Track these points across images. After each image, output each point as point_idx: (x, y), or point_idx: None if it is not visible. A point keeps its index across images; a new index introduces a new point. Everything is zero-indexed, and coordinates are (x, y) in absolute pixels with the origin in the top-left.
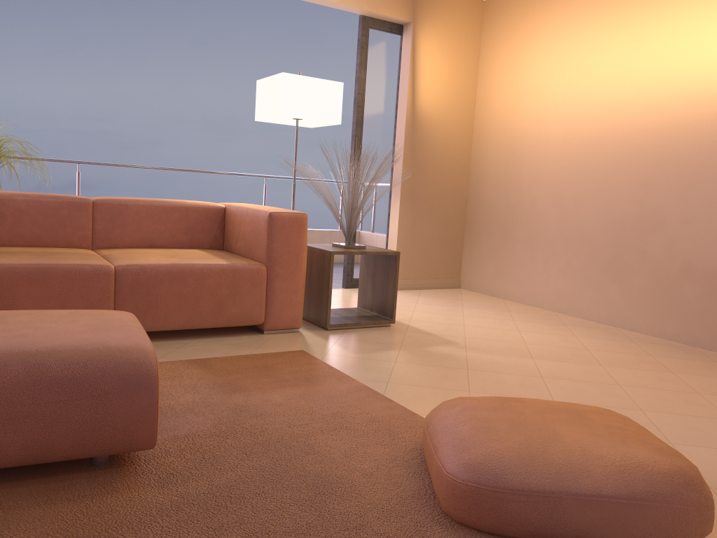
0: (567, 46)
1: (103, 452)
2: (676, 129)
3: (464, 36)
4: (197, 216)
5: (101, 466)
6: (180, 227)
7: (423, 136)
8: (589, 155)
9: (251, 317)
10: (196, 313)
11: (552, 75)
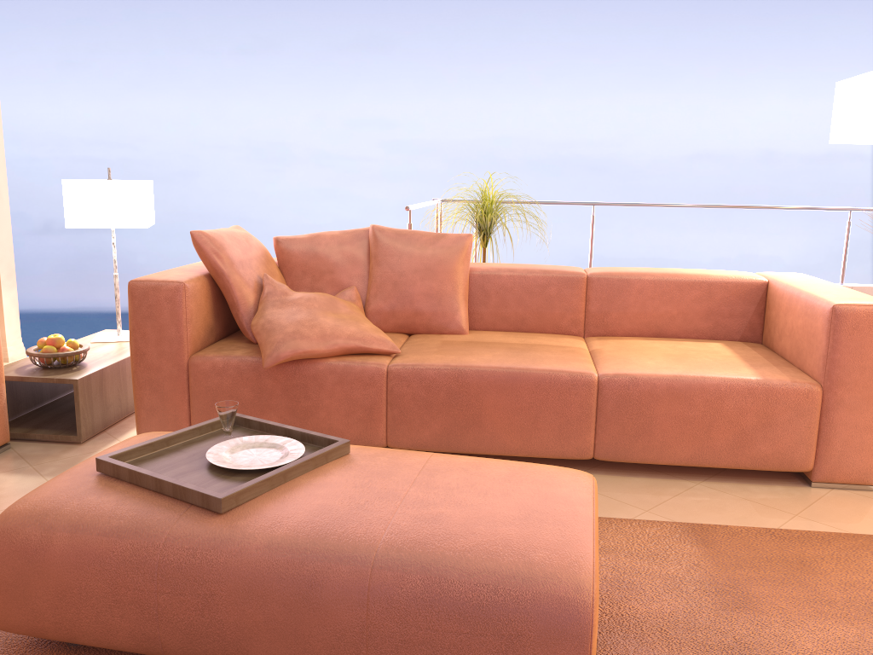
0: None
1: None
2: None
3: None
4: (725, 294)
5: None
6: (698, 310)
7: None
8: None
9: (790, 461)
10: (705, 446)
11: None
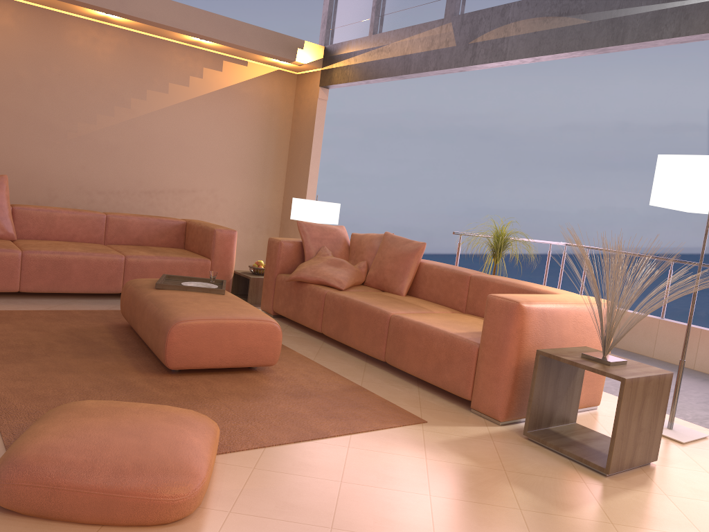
0: None
1: (159, 358)
2: None
3: None
4: None
5: (170, 370)
6: None
7: None
8: None
9: (458, 389)
10: (423, 367)
11: None
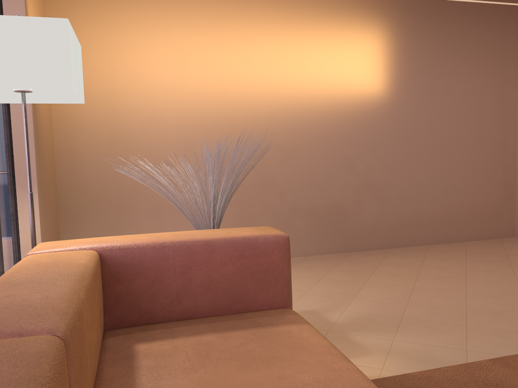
0: (168, 43)
1: None
2: (273, 118)
3: (40, 5)
4: (99, 283)
5: None
6: (98, 317)
7: (38, 115)
8: (206, 136)
9: None
10: None
11: (155, 65)
